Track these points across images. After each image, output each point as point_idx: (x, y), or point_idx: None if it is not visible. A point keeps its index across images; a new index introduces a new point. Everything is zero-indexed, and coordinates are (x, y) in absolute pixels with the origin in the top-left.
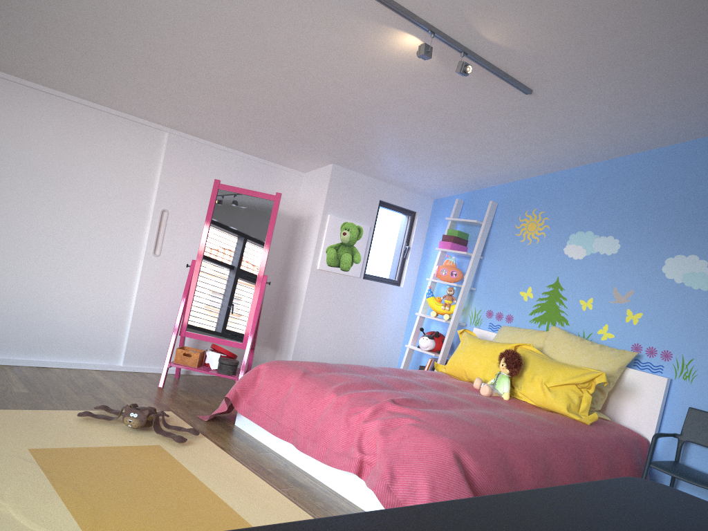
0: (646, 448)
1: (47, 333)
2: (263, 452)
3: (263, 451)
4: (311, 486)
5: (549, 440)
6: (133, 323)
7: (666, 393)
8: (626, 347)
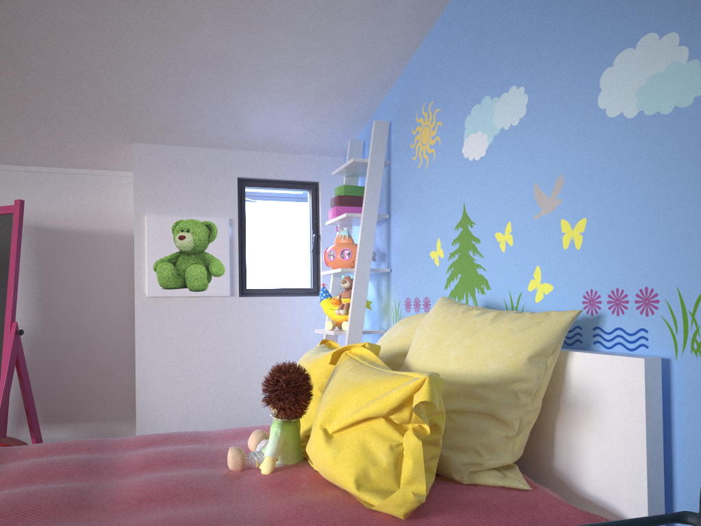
0: None
1: None
2: None
3: None
4: None
5: None
6: None
7: (659, 397)
8: (576, 304)
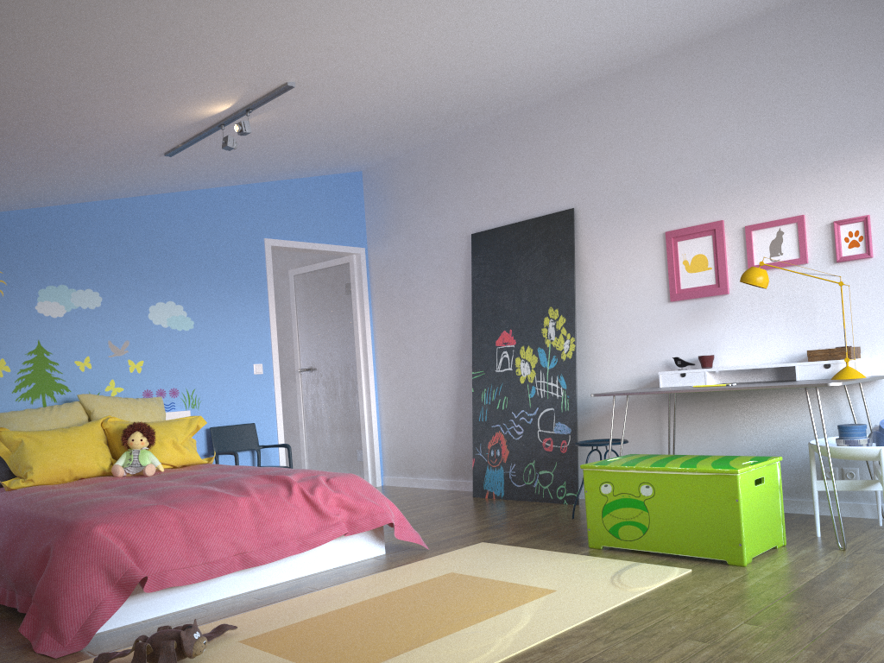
0: None
1: None
2: (202, 610)
3: (199, 610)
4: (293, 584)
5: None
6: None
7: None
8: (138, 396)
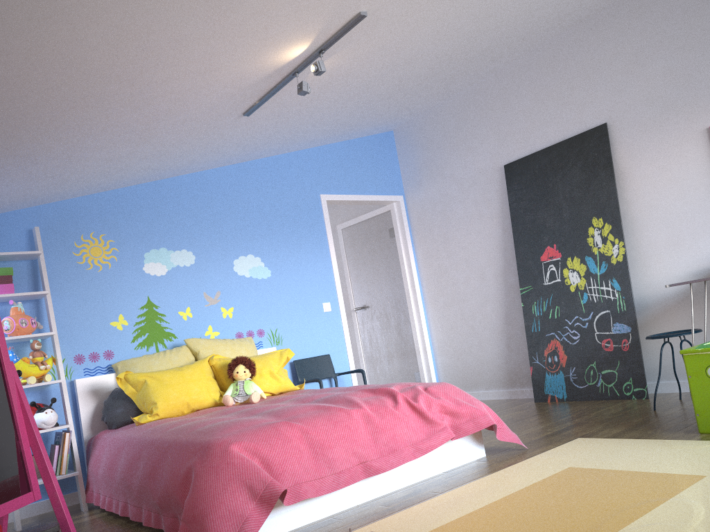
0: None
1: None
2: (335, 520)
3: (332, 520)
4: (412, 490)
5: None
6: None
7: None
8: (232, 338)
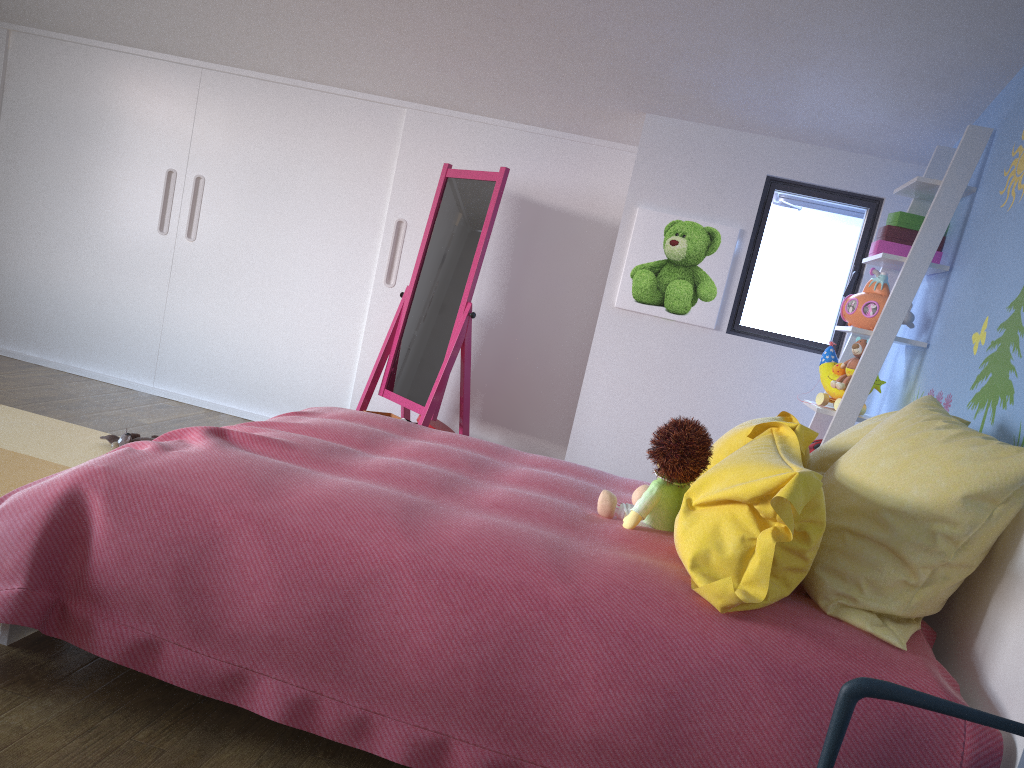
0: (965, 760)
1: (259, 379)
2: None
3: None
4: None
5: (421, 568)
6: (358, 379)
7: None
8: None
